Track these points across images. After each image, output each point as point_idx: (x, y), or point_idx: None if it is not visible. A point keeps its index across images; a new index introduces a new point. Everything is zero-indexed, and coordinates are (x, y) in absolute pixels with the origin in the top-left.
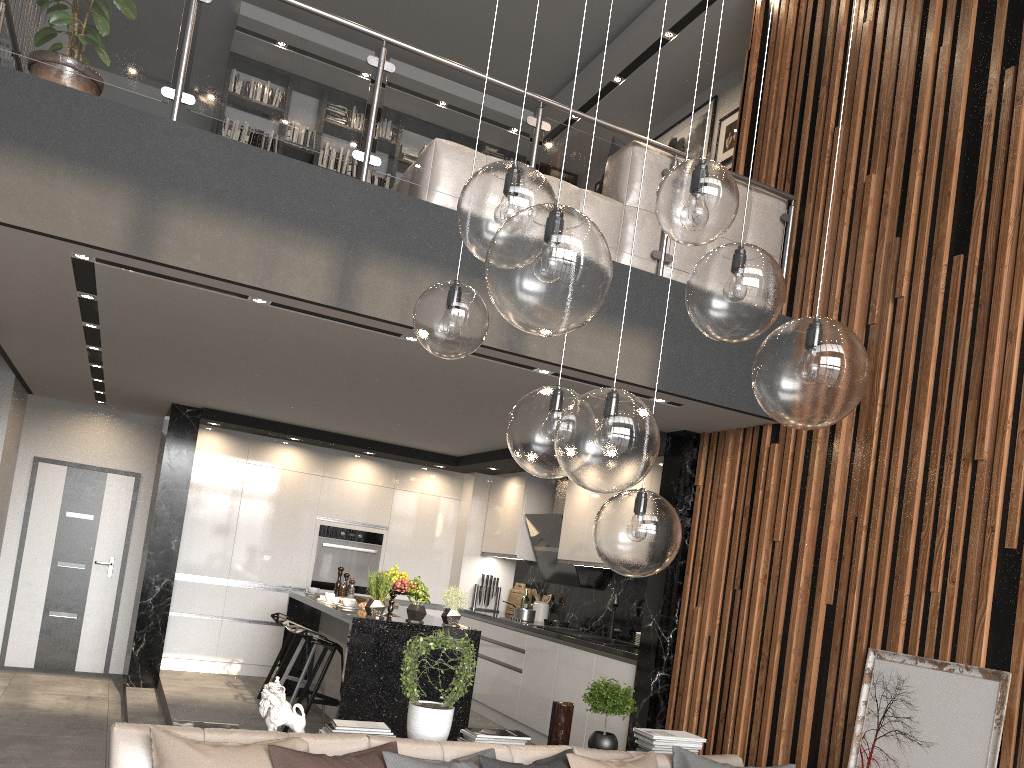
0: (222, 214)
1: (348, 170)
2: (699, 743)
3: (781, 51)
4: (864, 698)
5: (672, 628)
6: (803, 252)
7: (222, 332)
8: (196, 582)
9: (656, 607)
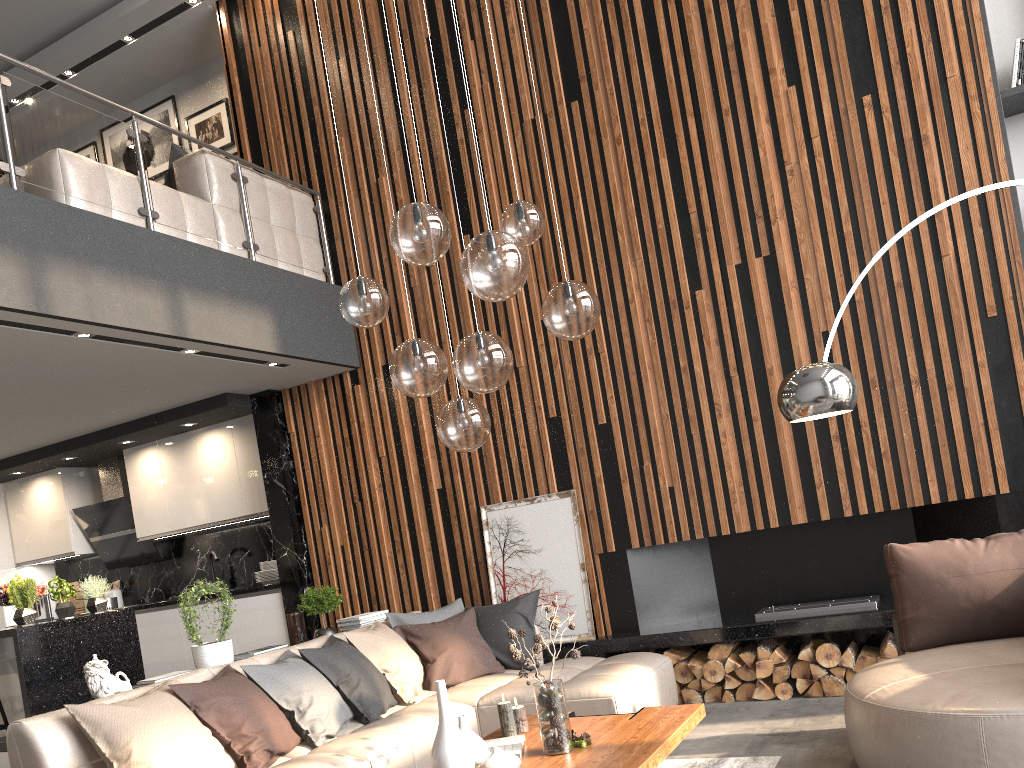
0: None
1: None
2: (385, 614)
3: (262, 70)
4: (487, 540)
5: (304, 551)
6: (338, 236)
7: None
8: None
9: (287, 538)
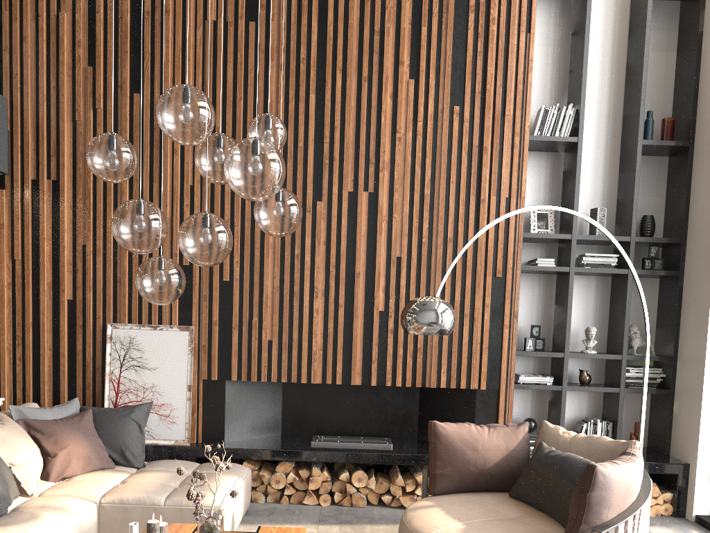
0: None
1: None
2: (1, 402)
3: None
4: (109, 351)
5: None
6: (6, 48)
7: None
8: None
9: None
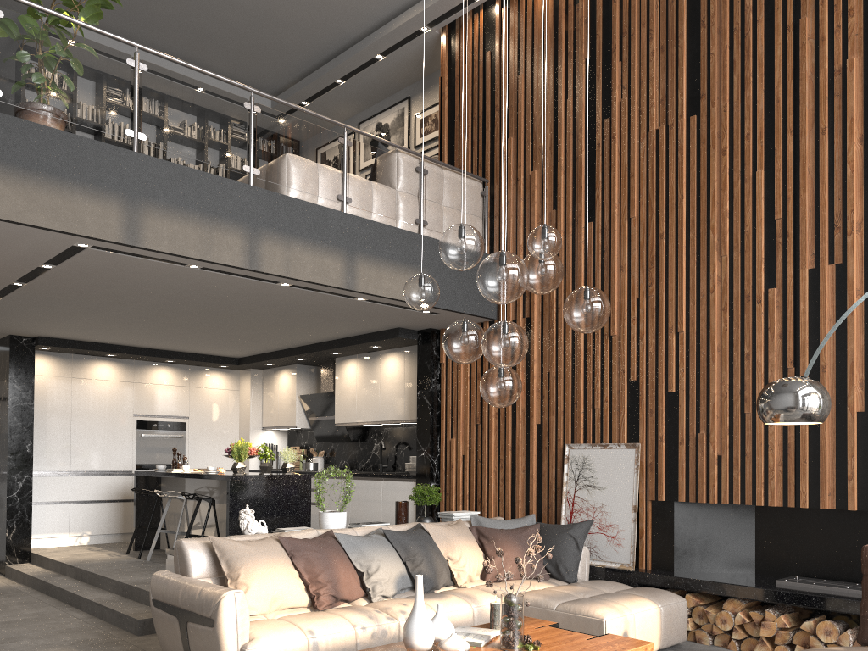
0: (176, 213)
1: (129, 140)
2: (476, 514)
3: (464, 82)
4: (566, 471)
5: (437, 454)
6: (496, 215)
7: (136, 285)
8: (44, 476)
9: (425, 443)
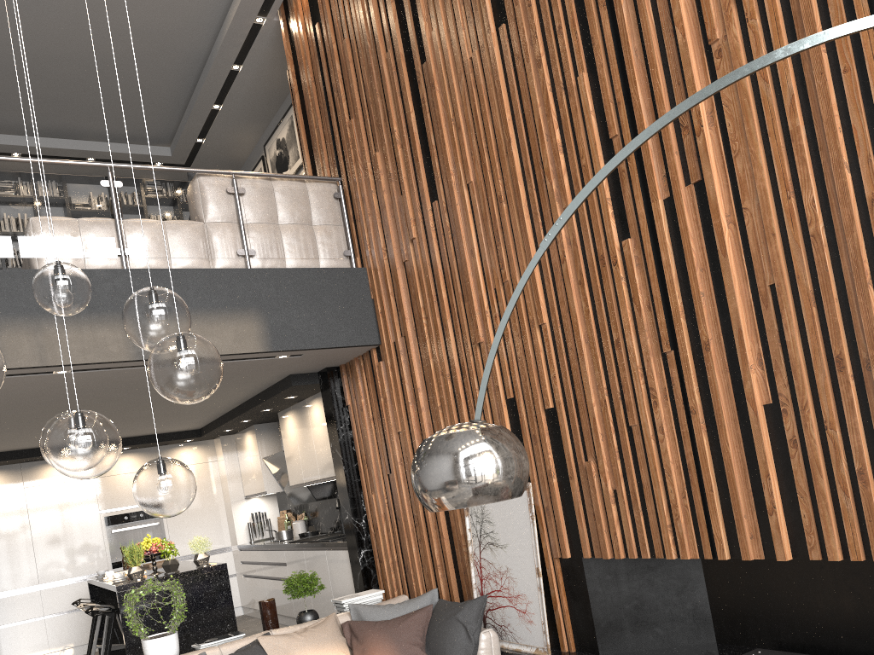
0: None
1: None
2: (380, 594)
3: (306, 68)
4: (468, 527)
5: (363, 515)
6: (357, 217)
7: None
8: (12, 596)
9: (347, 503)
